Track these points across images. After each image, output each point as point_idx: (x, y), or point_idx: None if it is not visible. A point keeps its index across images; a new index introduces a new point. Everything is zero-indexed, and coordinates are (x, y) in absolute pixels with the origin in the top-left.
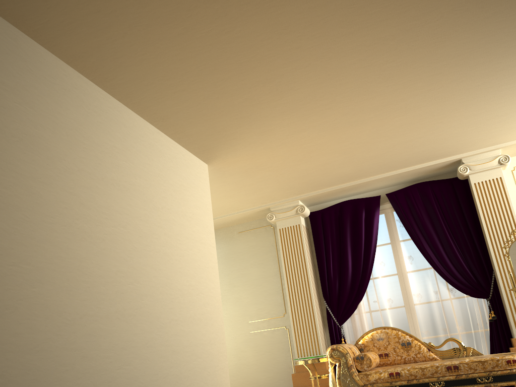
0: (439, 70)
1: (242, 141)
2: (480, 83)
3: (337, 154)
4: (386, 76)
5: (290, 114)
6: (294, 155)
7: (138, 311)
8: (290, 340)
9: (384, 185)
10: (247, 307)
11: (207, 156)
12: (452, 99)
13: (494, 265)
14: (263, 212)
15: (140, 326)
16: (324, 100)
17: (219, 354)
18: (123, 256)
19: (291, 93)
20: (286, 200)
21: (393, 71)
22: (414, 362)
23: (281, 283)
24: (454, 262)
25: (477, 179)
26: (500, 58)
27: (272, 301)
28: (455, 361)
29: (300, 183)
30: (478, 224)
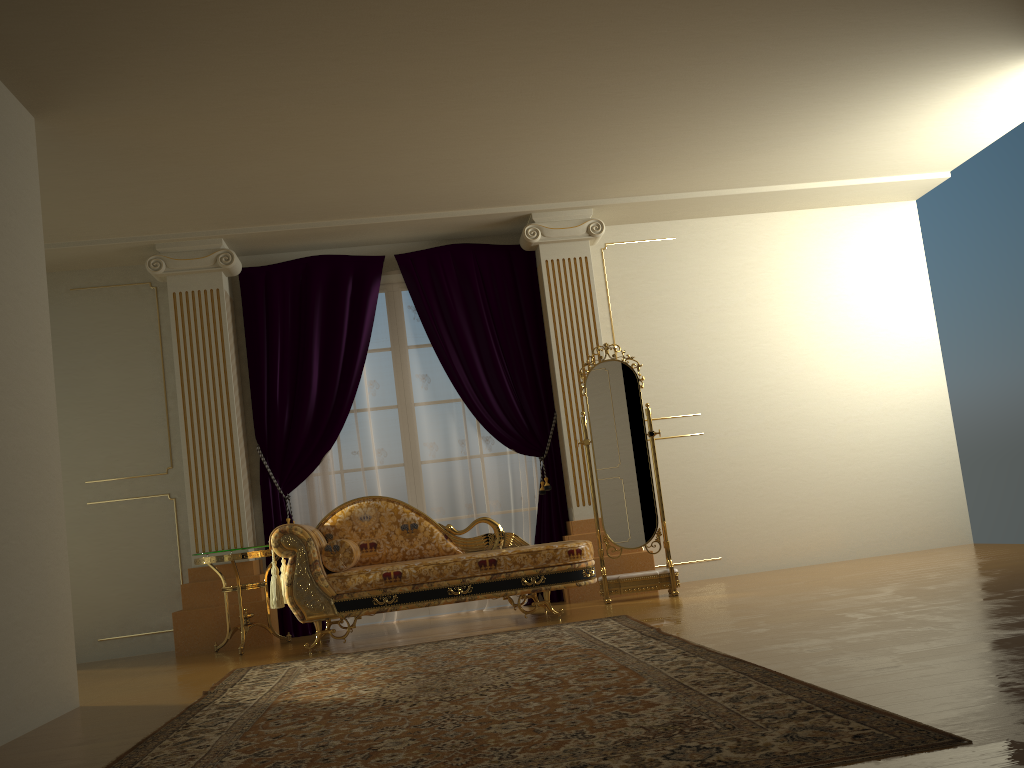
0: (542, 41)
1: (133, 82)
2: (595, 85)
3: (324, 157)
4: (455, 25)
5: (256, 49)
6: (239, 141)
7: None
8: (178, 522)
9: (393, 238)
10: (84, 451)
11: (40, 99)
12: (547, 100)
13: (558, 402)
14: (137, 252)
15: None
16: (332, 40)
17: (53, 535)
18: None
19: (269, 6)
20: (195, 234)
21: (469, 19)
22: (420, 558)
23: (167, 407)
24: (497, 392)
25: (552, 254)
26: (634, 48)
27: (143, 441)
28: (493, 552)
29: (233, 203)
30: (543, 332)
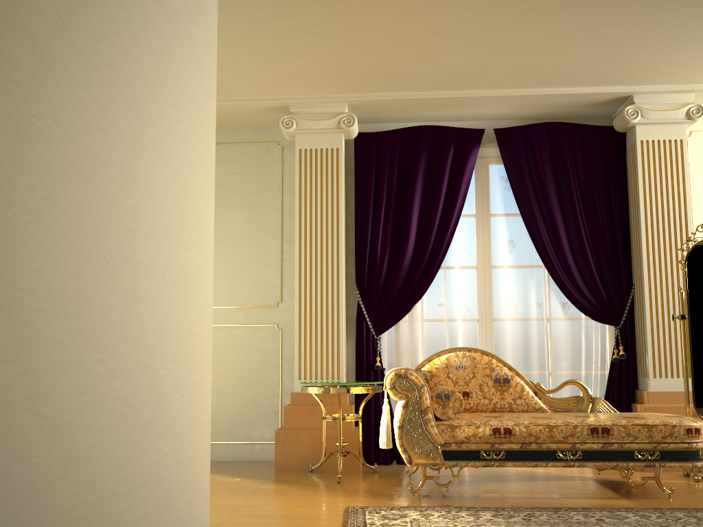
0: None
1: None
2: None
3: (471, 14)
4: None
5: None
6: None
7: (52, 209)
8: (282, 349)
9: (492, 114)
10: None
11: None
12: None
13: (642, 276)
14: (272, 113)
15: (54, 252)
16: None
17: (202, 359)
18: (23, 19)
19: None
20: (324, 98)
21: None
22: (508, 411)
23: (282, 250)
24: (579, 262)
25: (647, 135)
26: None
27: (260, 277)
28: (604, 420)
29: (367, 66)
30: (626, 209)
